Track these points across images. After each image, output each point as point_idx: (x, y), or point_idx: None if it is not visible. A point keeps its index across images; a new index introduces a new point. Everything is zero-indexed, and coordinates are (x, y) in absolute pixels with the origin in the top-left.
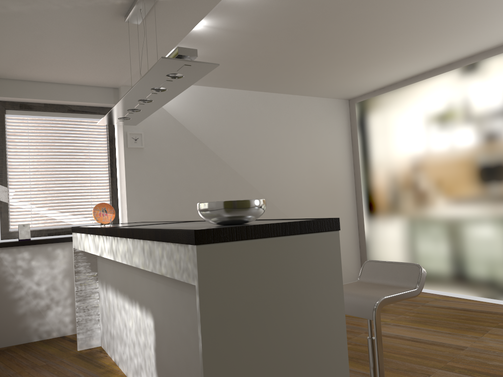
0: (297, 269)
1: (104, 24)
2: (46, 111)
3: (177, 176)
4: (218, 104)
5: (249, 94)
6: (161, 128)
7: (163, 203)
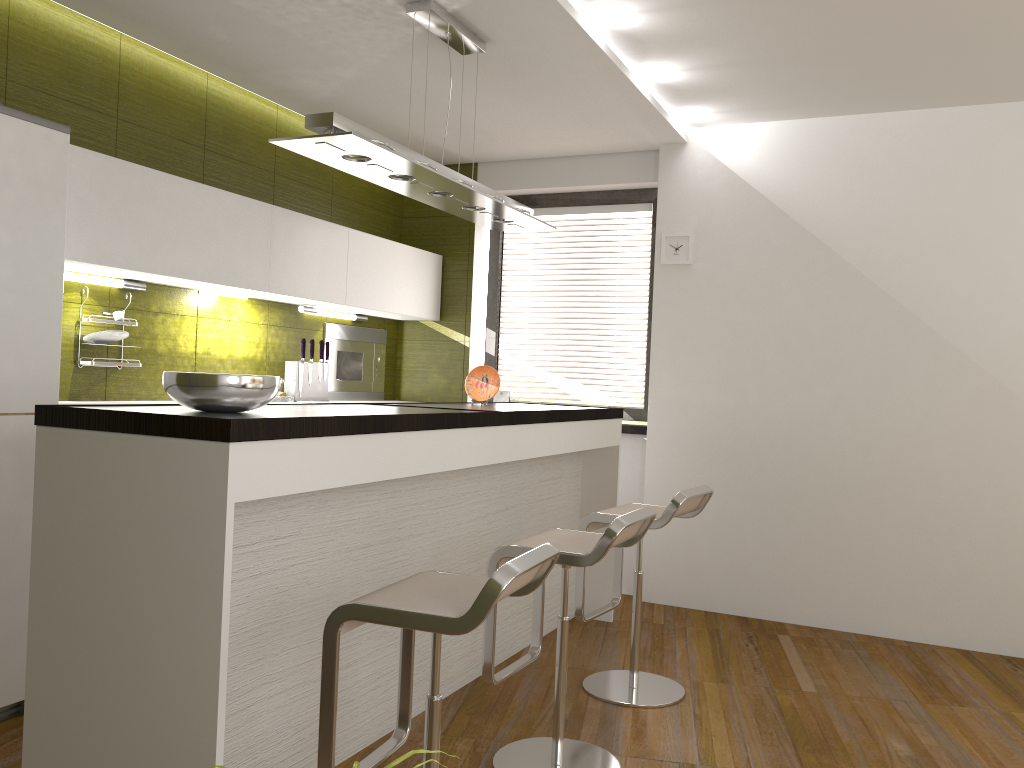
0: (154, 492)
1: (461, 63)
2: (557, 206)
3: (758, 323)
4: (883, 152)
5: (984, 115)
6: (734, 221)
7: (722, 379)
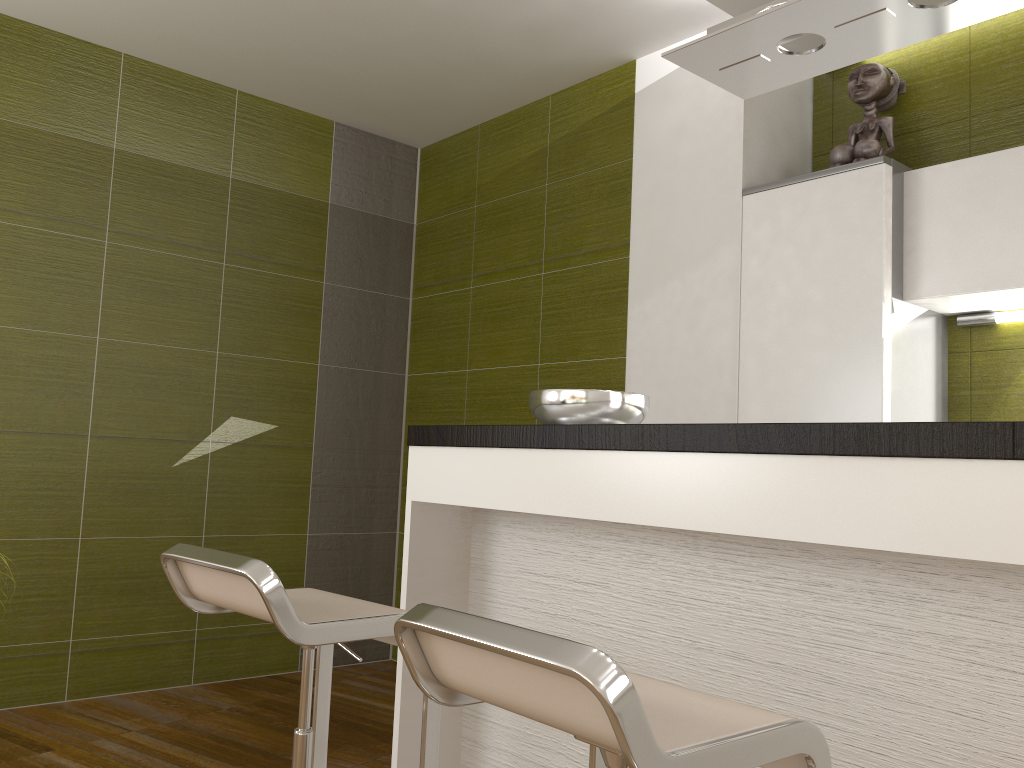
0: None
1: None
2: None
3: None
4: None
5: None
6: None
7: None
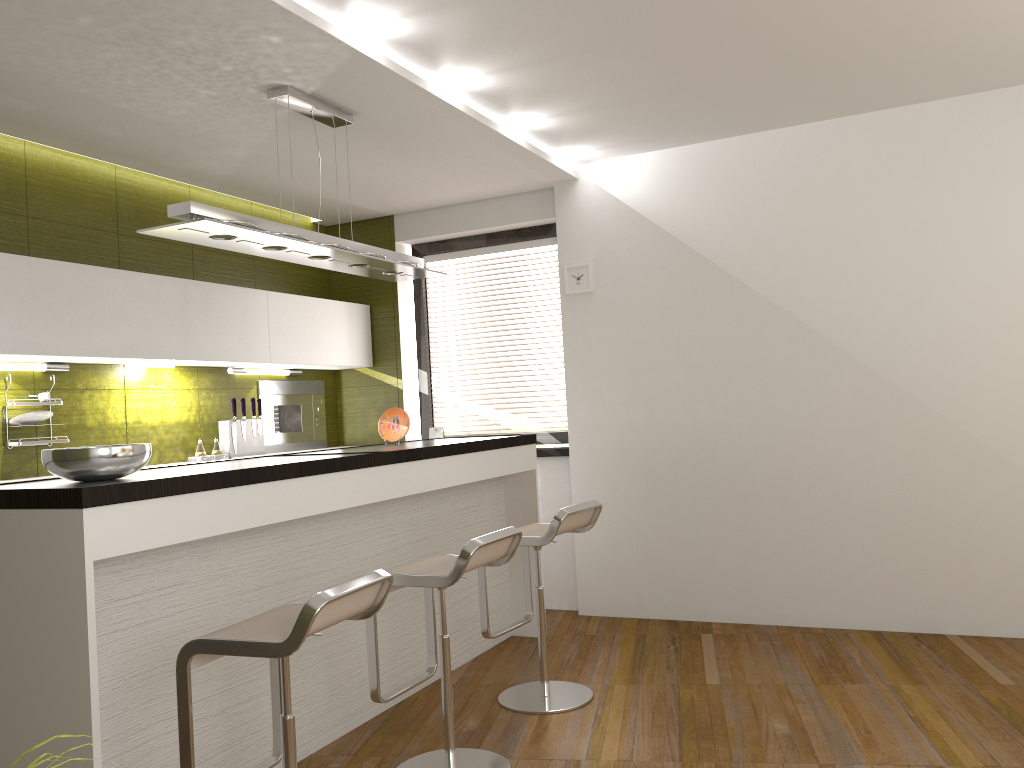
0: (27, 558)
1: (339, 134)
2: (472, 248)
3: (659, 340)
4: (753, 171)
5: (839, 128)
6: (627, 248)
7: (632, 396)
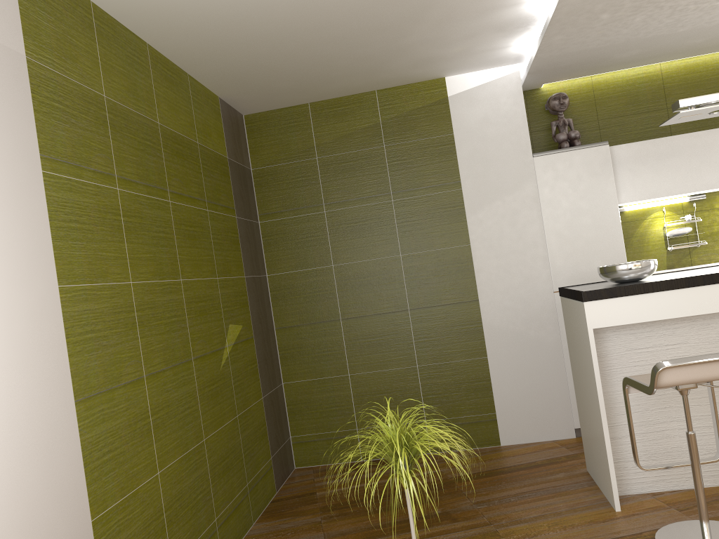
0: (578, 324)
1: None
2: None
3: None
4: None
5: None
6: None
7: None
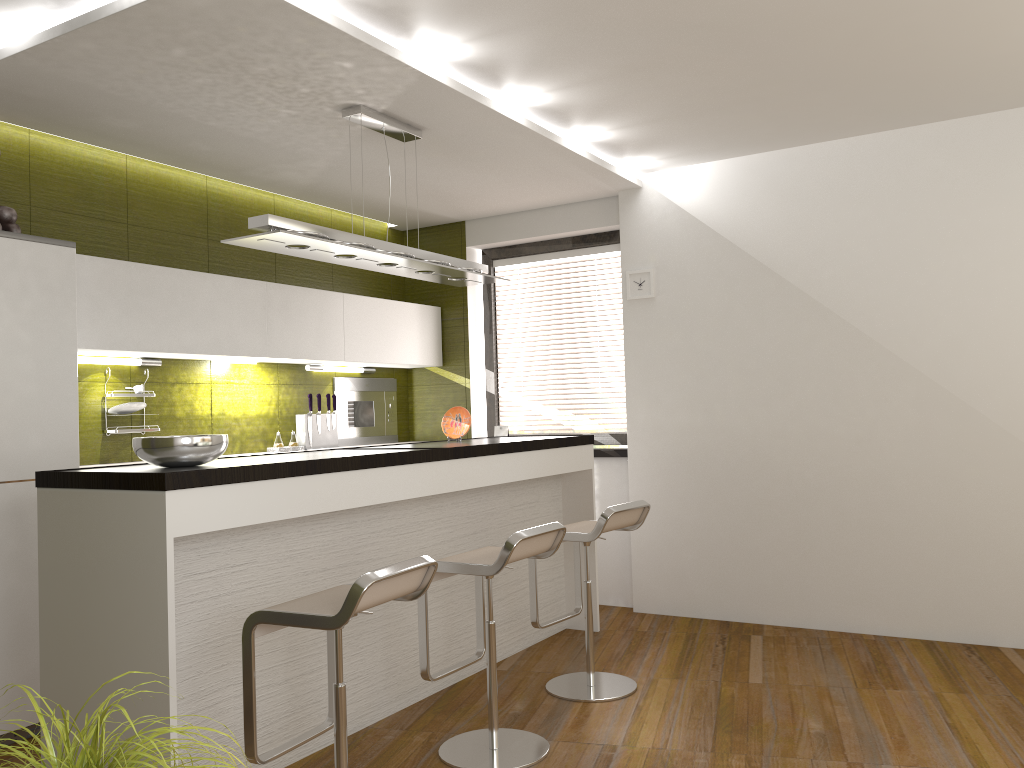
0: (118, 533)
1: (410, 147)
2: (539, 253)
3: (718, 346)
4: (815, 180)
5: (902, 138)
6: (688, 255)
7: (690, 400)
